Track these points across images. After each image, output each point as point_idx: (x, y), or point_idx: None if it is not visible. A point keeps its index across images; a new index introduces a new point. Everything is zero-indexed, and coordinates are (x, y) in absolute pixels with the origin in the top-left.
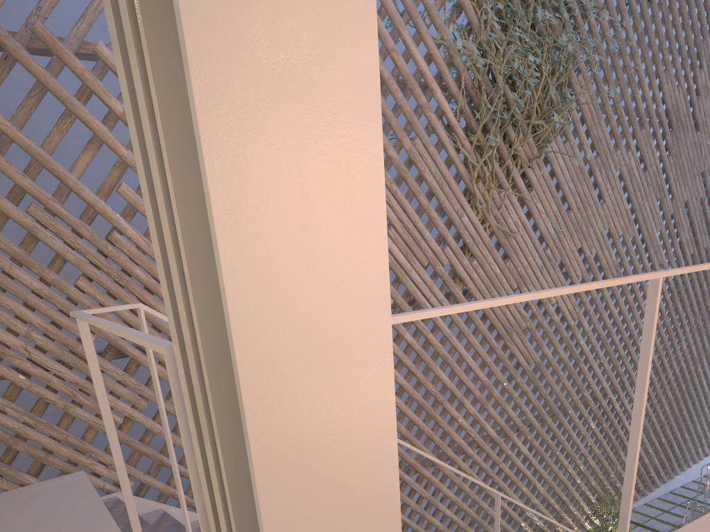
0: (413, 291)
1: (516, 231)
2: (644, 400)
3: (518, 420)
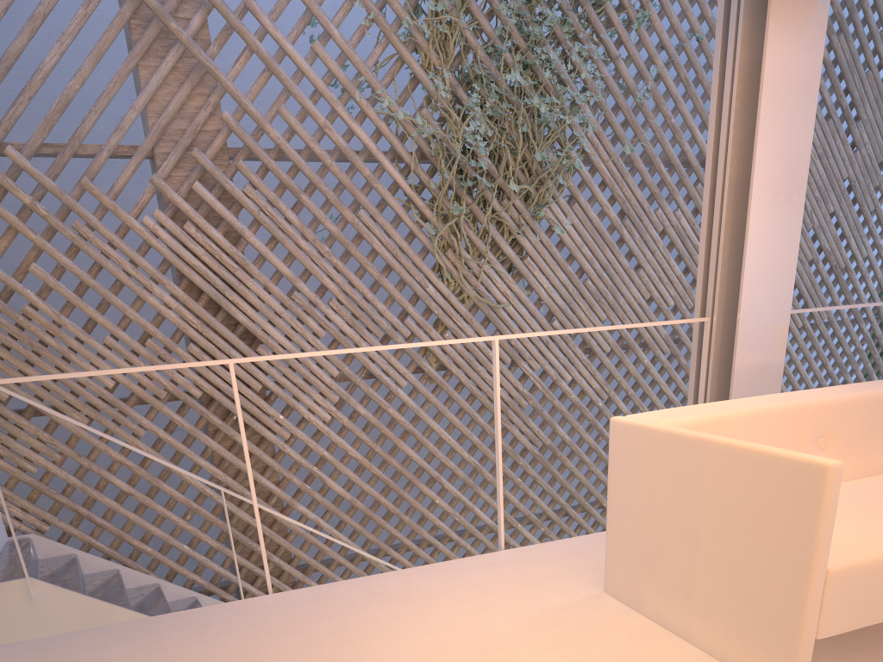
0: (365, 364)
1: (504, 302)
2: (247, 460)
3: (523, 508)
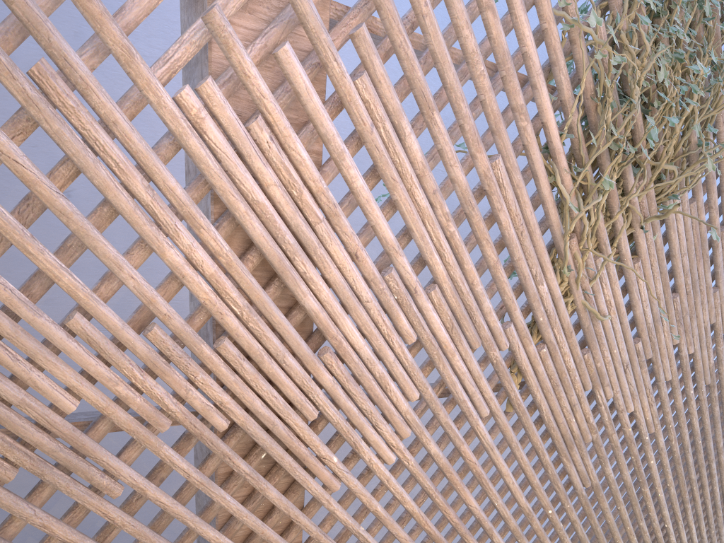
0: (451, 384)
1: (606, 314)
2: None
3: None
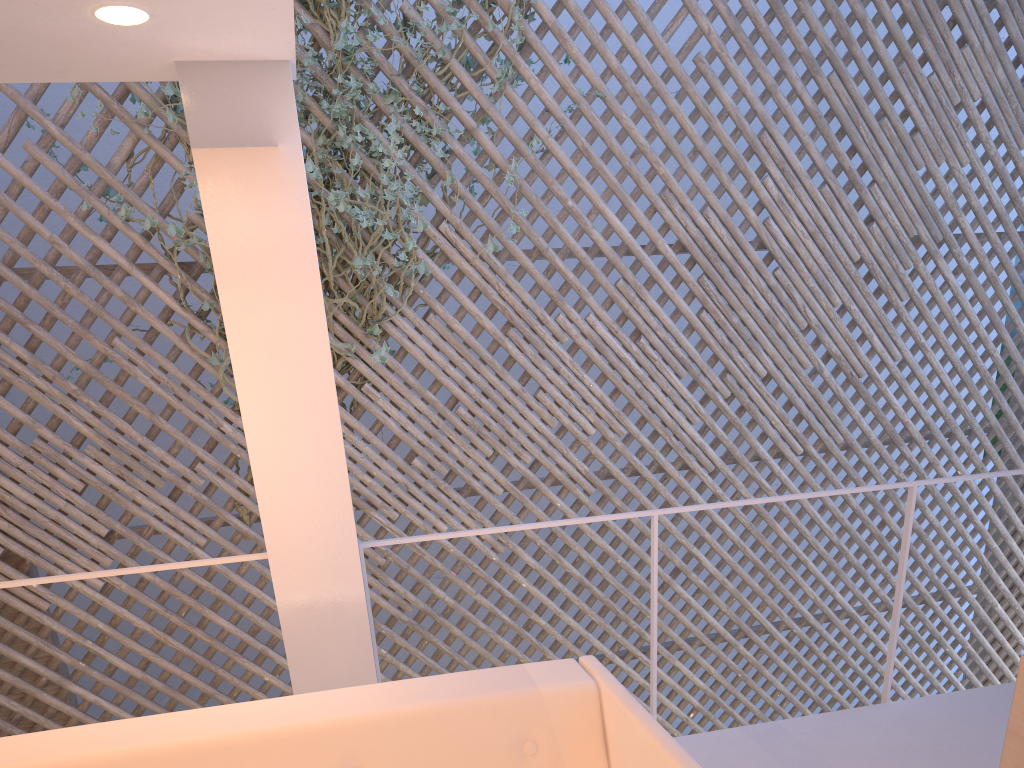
0: (144, 520)
1: None
2: None
3: None
